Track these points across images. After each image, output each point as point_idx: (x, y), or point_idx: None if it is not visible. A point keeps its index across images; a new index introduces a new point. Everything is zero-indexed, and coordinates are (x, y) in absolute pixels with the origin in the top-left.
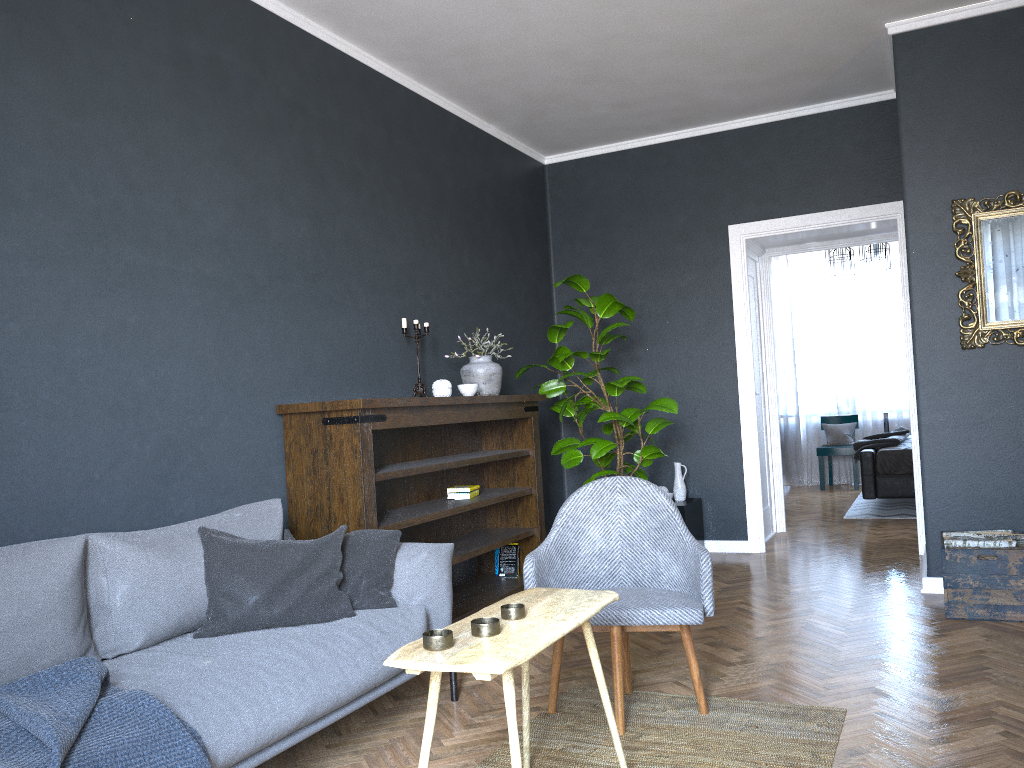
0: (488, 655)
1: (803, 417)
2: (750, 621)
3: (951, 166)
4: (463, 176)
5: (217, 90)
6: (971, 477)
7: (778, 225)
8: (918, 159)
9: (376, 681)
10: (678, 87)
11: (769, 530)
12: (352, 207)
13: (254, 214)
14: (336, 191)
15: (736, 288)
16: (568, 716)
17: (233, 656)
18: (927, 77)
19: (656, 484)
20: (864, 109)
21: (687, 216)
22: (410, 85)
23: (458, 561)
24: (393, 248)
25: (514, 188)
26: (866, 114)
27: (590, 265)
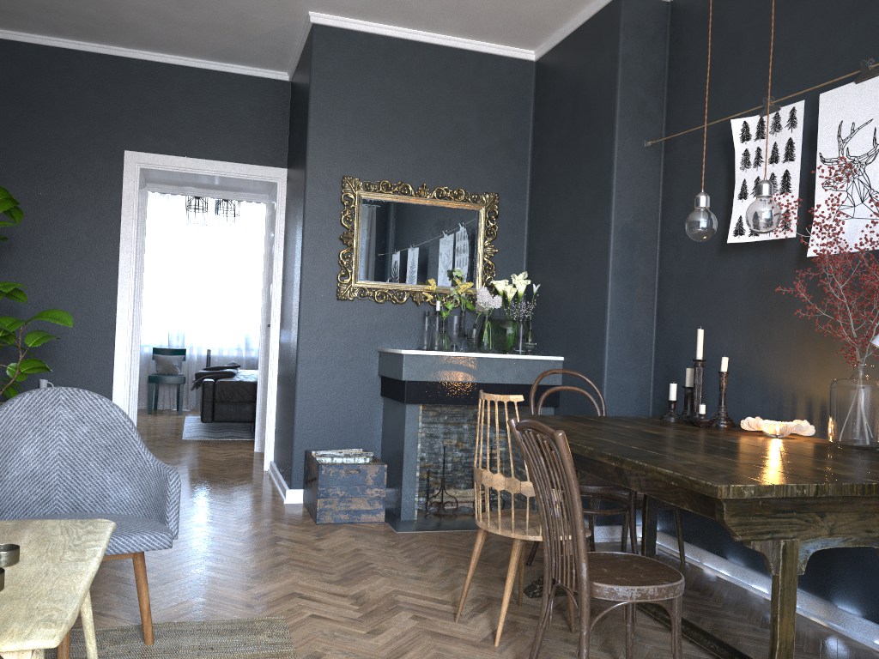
0: (19, 622)
1: None
2: None
3: (345, 148)
4: None
5: None
6: (332, 405)
7: (175, 162)
8: (321, 135)
9: None
10: None
11: None
12: None
13: None
14: None
15: (126, 213)
16: None
17: None
18: (336, 69)
19: None
20: (262, 81)
21: (81, 130)
22: None
23: None
24: None
25: None
26: (263, 86)
27: None
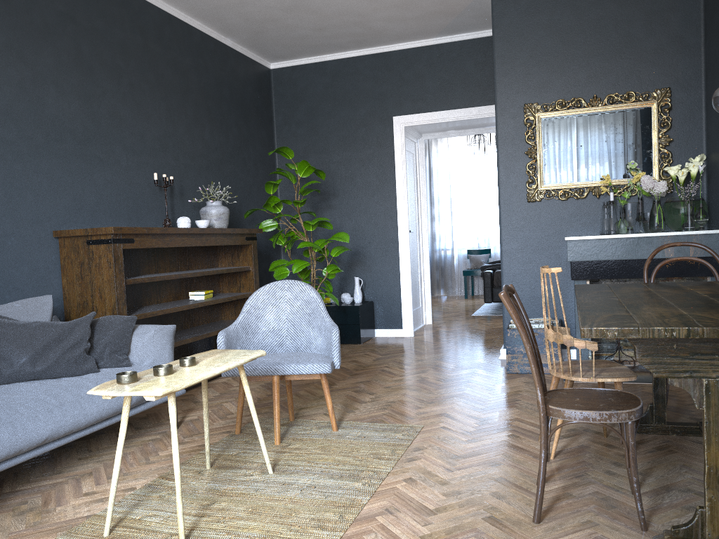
0: (156, 385)
1: (456, 250)
2: (386, 377)
3: (524, 81)
4: (205, 74)
5: (1, 1)
6: (531, 285)
7: (425, 117)
8: (505, 76)
9: (109, 413)
10: (355, 18)
11: (420, 323)
12: (115, 92)
13: (34, 94)
14: (101, 80)
15: (397, 160)
16: (247, 435)
17: (2, 397)
18: (511, 20)
19: (344, 292)
20: (482, 40)
21: (366, 109)
22: (162, 6)
23: (193, 340)
24: (148, 123)
25: (246, 84)
26: (483, 44)
27: (301, 141)
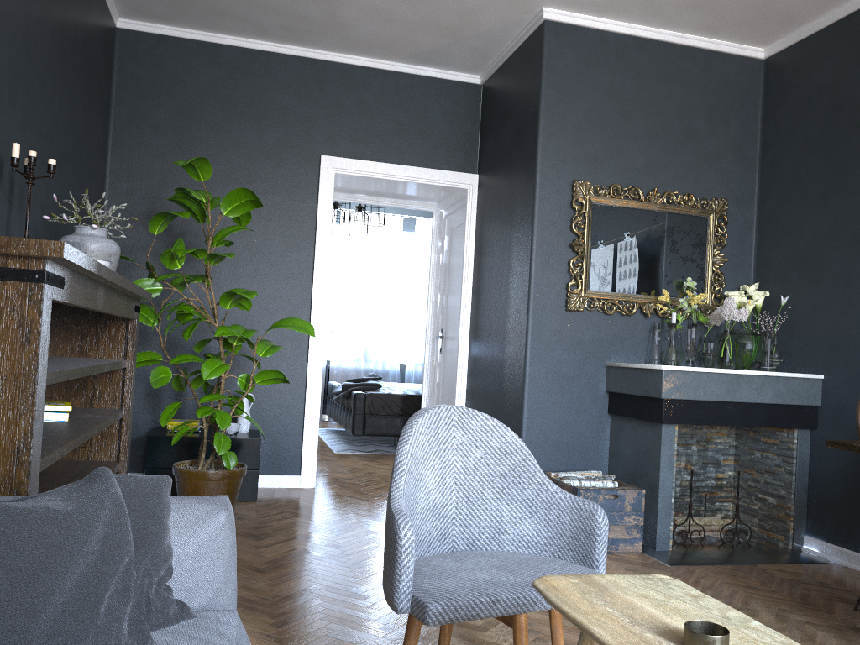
0: None
1: None
2: None
3: (575, 150)
4: None
5: None
6: (560, 423)
7: (369, 168)
8: (552, 136)
9: None
10: None
11: None
12: None
13: None
14: None
15: (321, 219)
16: None
17: None
18: (567, 67)
19: None
20: (454, 85)
21: (279, 134)
22: None
23: None
24: (2, 36)
25: (96, 37)
26: (455, 90)
27: (159, 158)
